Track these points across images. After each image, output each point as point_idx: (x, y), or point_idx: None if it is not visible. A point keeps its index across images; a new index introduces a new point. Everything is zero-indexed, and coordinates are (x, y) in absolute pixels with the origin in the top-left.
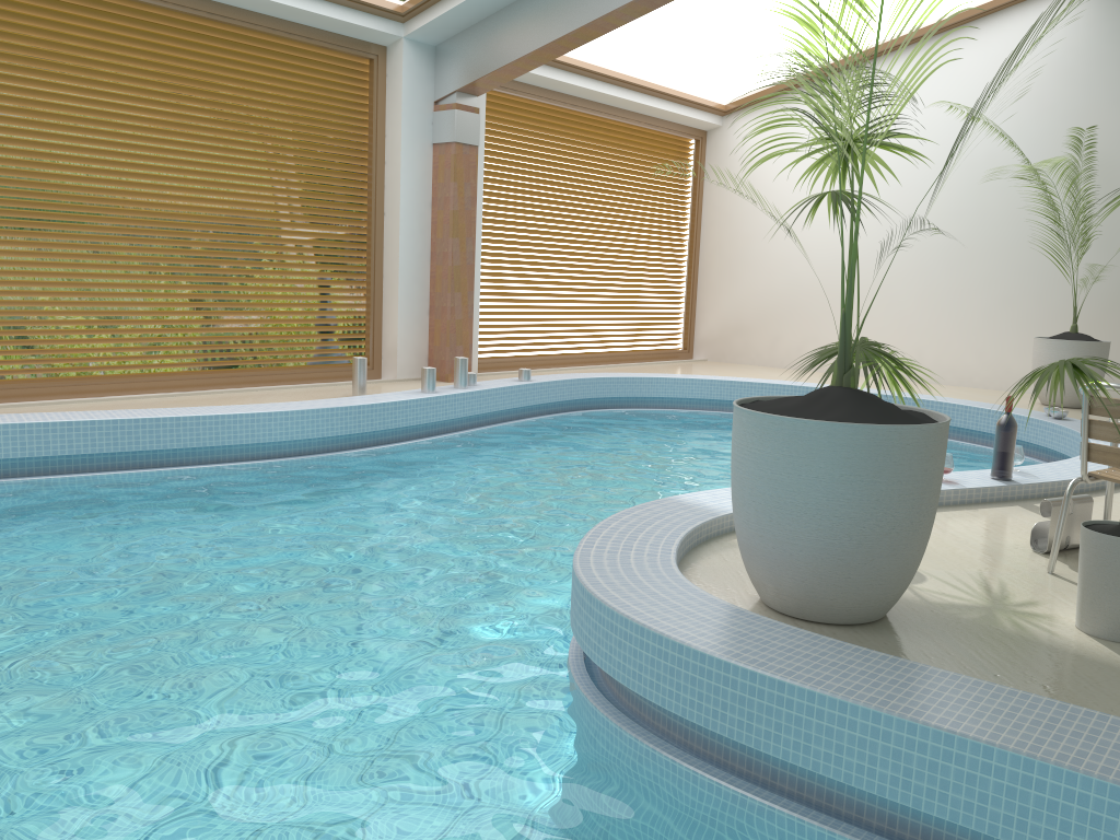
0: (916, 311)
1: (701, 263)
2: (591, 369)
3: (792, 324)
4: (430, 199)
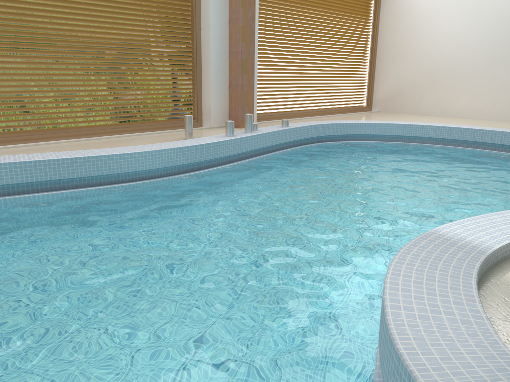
0: (509, 80)
1: (377, 56)
2: (318, 118)
3: (431, 90)
4: (227, 19)
